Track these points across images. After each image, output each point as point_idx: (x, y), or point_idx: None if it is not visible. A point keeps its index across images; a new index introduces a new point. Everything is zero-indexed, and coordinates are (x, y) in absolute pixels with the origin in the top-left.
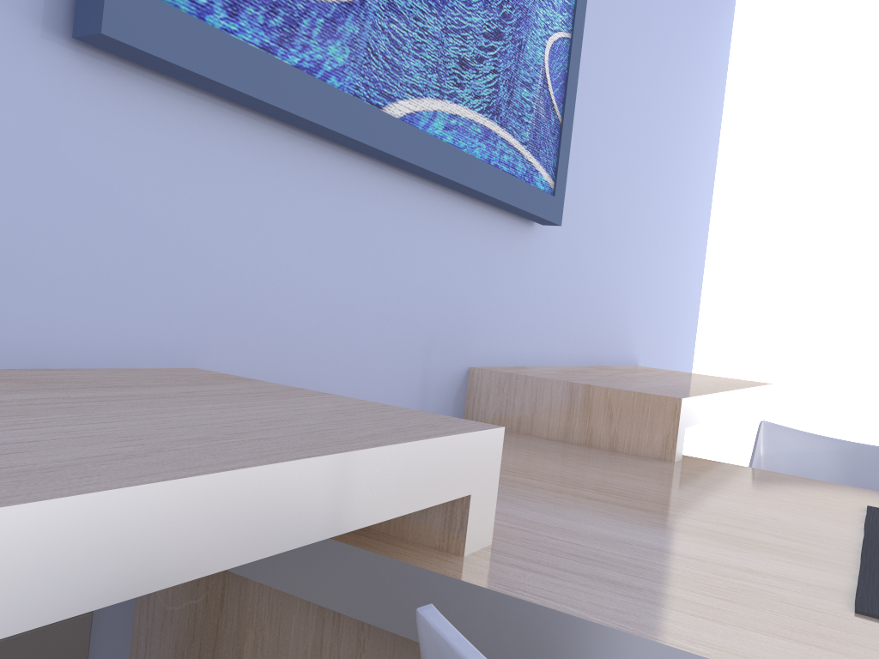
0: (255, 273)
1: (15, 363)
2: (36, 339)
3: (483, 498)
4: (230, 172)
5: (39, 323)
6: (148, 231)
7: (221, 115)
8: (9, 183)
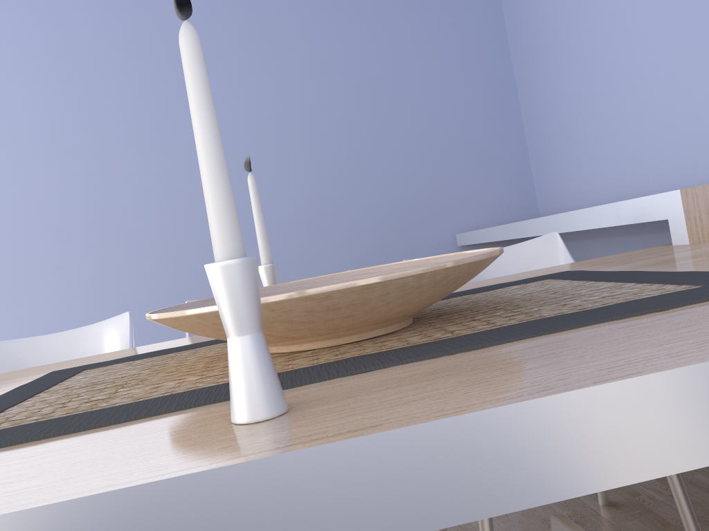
0: None
1: None
2: None
3: (676, 221)
4: None
5: None
6: None
7: None
8: None
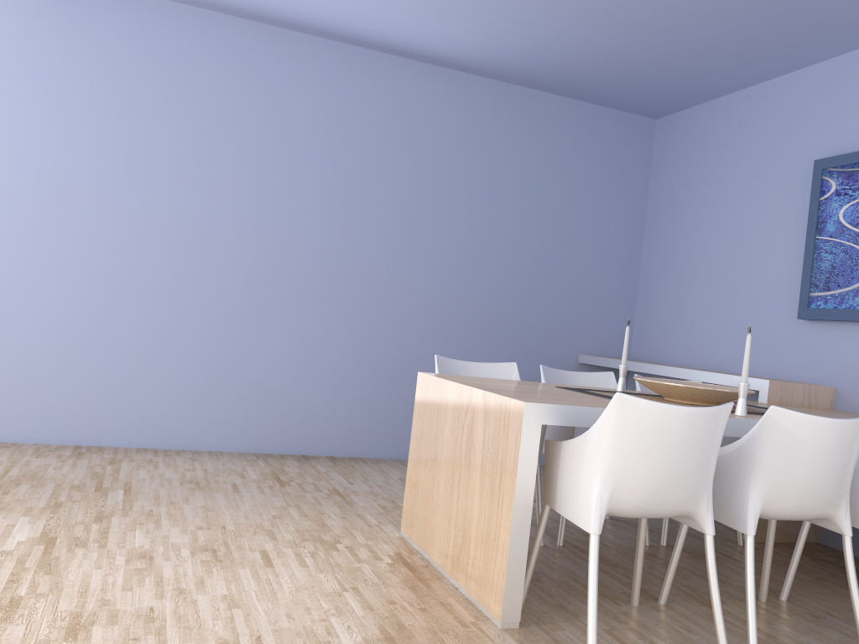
0: (852, 362)
1: (798, 380)
2: (801, 376)
3: (763, 392)
4: (844, 337)
5: (802, 373)
6: (823, 354)
7: (841, 324)
8: (797, 347)
